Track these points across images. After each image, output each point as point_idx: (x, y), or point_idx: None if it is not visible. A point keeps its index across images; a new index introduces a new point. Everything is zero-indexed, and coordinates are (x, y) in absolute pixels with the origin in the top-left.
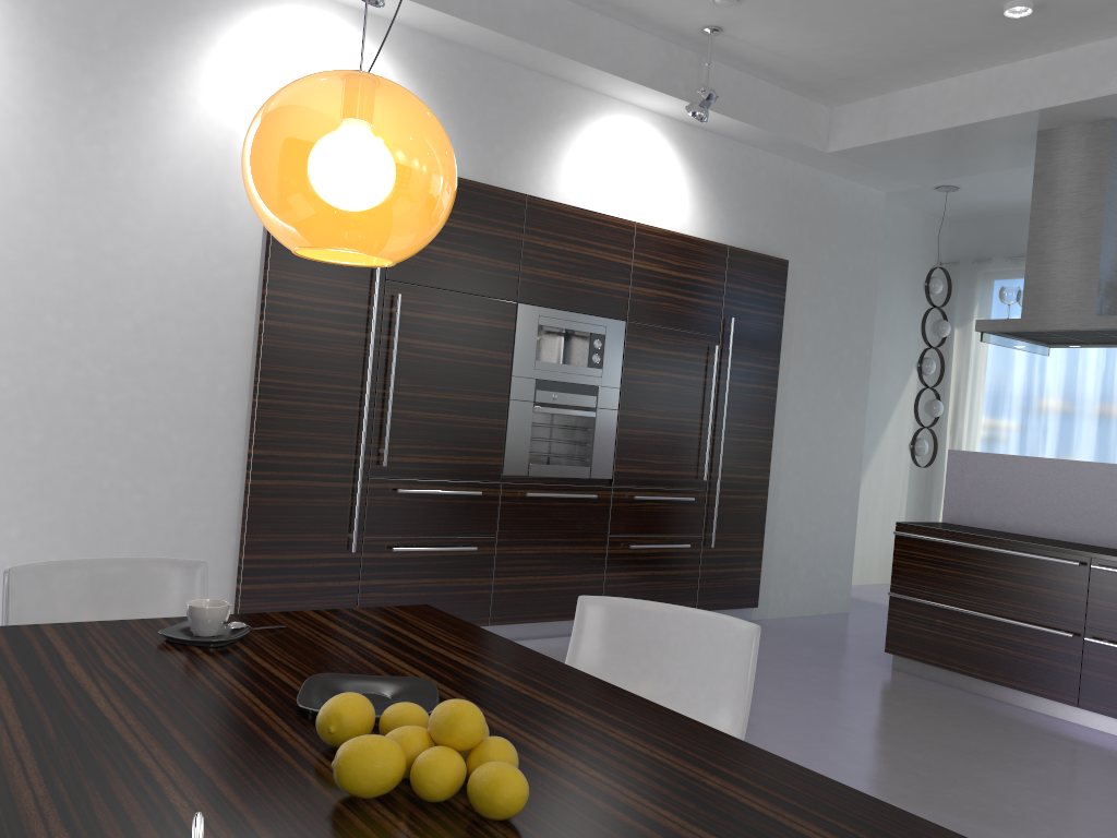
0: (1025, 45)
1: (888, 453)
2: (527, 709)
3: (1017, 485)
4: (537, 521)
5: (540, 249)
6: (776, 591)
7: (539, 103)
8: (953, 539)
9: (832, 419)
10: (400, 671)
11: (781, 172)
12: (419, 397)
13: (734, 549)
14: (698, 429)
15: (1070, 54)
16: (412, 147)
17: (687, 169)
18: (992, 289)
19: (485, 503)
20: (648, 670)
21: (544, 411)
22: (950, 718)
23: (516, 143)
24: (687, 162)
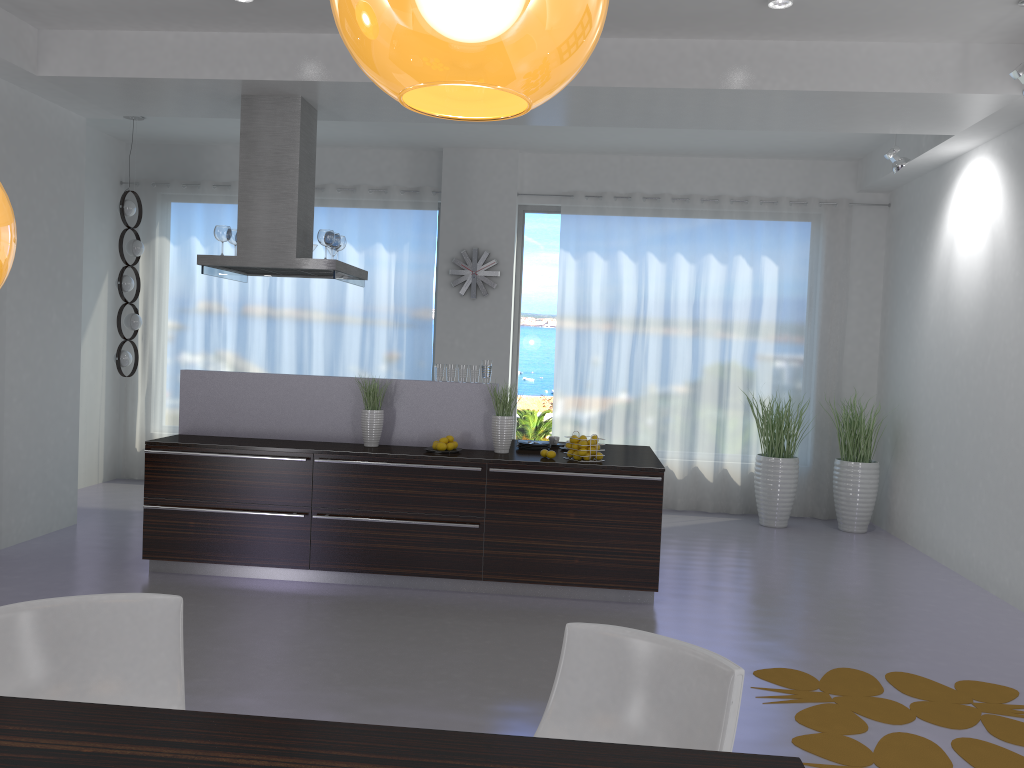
0: (238, 22)
1: (87, 363)
2: (119, 767)
3: (243, 397)
4: None
5: None
6: (8, 520)
7: None
8: (201, 451)
9: (51, 341)
10: None
11: None
12: None
13: None
14: None
15: (272, 38)
16: None
17: None
18: (172, 211)
19: None
20: (70, 666)
21: None
22: (223, 605)
23: None
24: None
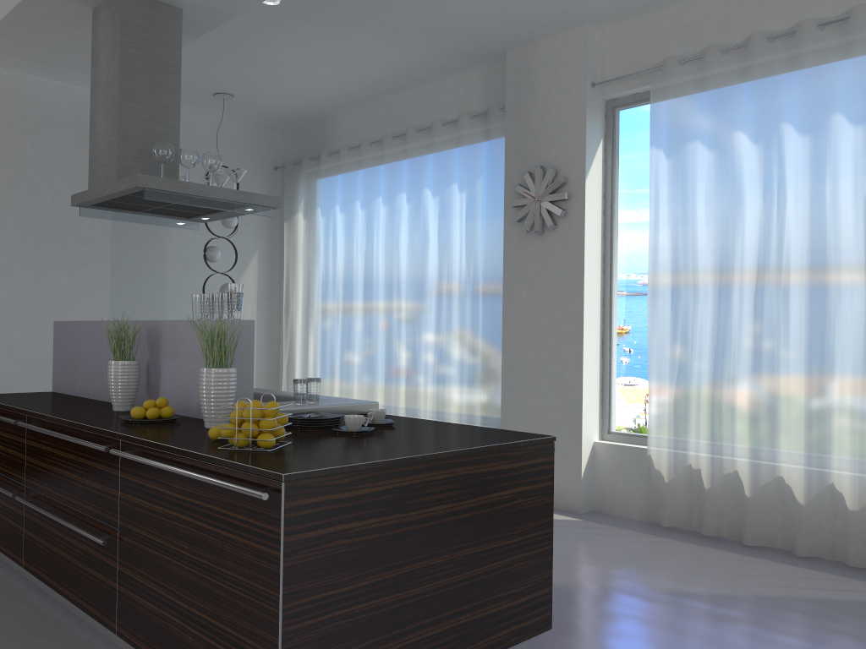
0: None
1: None
2: None
3: (80, 349)
4: None
5: None
6: None
7: None
8: None
9: (58, 304)
10: None
11: None
12: None
13: None
14: None
15: None
16: None
17: None
18: (303, 186)
19: None
20: None
21: None
22: None
23: None
24: None
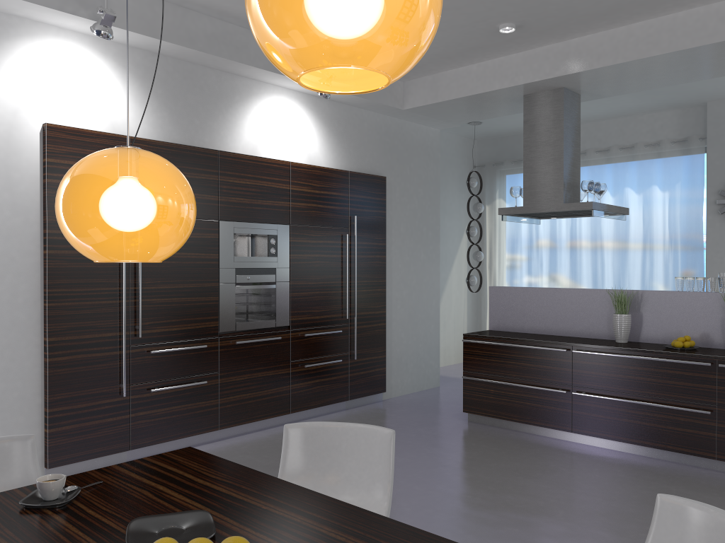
0: (513, 46)
1: (454, 284)
2: (269, 521)
3: (529, 304)
4: (244, 358)
5: (230, 184)
6: (396, 380)
7: (221, 90)
8: (496, 341)
9: (420, 271)
10: (185, 505)
11: (377, 122)
12: (159, 289)
13: (369, 358)
14: (340, 287)
15: (538, 51)
16: (169, 197)
17: (319, 125)
18: (505, 181)
19: (210, 352)
20: (331, 464)
21: (243, 288)
22: (503, 449)
23: (208, 117)
24: (319, 120)
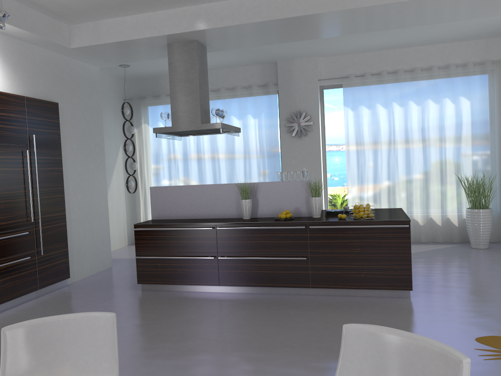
0: (159, 4)
1: (115, 188)
2: None
3: (180, 198)
4: None
5: None
6: (77, 267)
7: None
8: (160, 227)
9: (91, 178)
10: None
11: (47, 57)
12: None
13: (54, 252)
14: (24, 195)
15: (178, 10)
16: None
17: None
18: (148, 110)
19: None
20: (55, 356)
21: None
22: (174, 307)
23: None
24: None
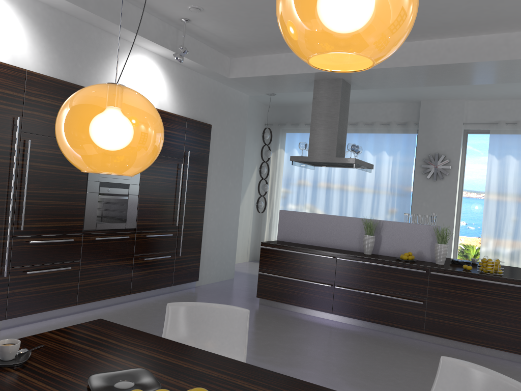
0: None
1: (245, 206)
2: (194, 376)
3: (306, 224)
4: (100, 251)
5: None
6: (205, 272)
7: (100, 44)
8: (285, 249)
9: (228, 195)
10: (123, 364)
11: (208, 84)
12: (40, 193)
13: (189, 255)
14: (174, 202)
15: None
16: (154, 128)
17: (169, 81)
18: (286, 137)
19: (75, 244)
20: (200, 334)
21: (104, 197)
22: (288, 324)
23: (89, 63)
24: (169, 77)
